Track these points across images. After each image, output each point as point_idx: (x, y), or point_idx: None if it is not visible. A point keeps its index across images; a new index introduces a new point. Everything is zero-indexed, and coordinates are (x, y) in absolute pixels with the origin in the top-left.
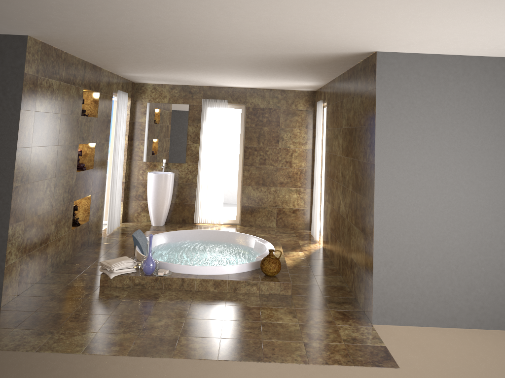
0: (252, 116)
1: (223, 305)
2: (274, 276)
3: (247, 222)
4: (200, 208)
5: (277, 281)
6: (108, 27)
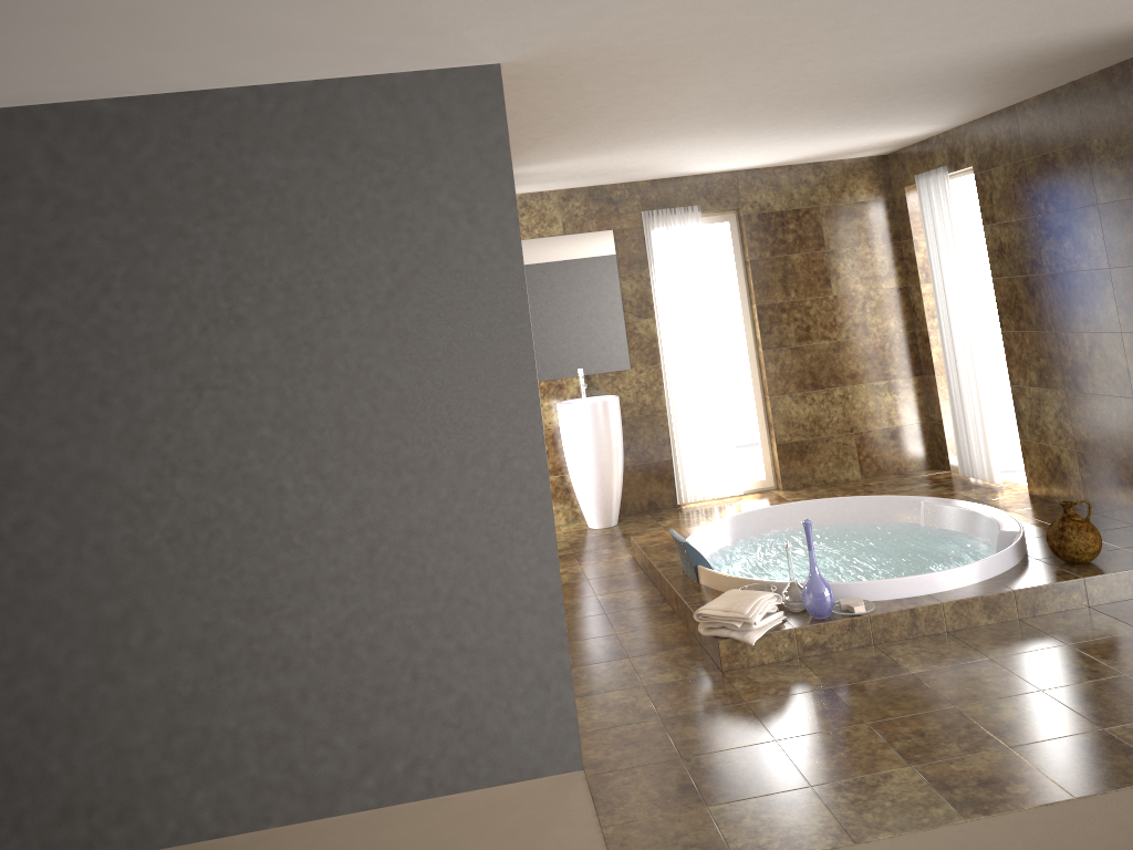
0: (761, 233)
1: (1064, 646)
2: (1091, 562)
3: (795, 479)
4: (687, 467)
5: (1118, 569)
6: (779, 1)
